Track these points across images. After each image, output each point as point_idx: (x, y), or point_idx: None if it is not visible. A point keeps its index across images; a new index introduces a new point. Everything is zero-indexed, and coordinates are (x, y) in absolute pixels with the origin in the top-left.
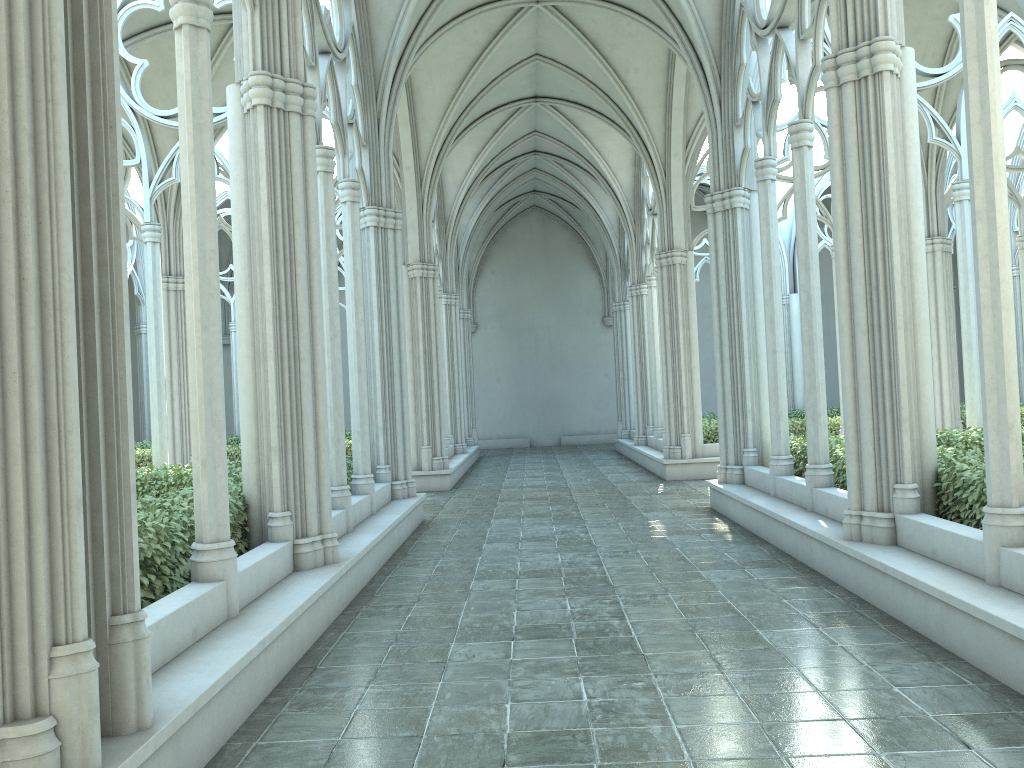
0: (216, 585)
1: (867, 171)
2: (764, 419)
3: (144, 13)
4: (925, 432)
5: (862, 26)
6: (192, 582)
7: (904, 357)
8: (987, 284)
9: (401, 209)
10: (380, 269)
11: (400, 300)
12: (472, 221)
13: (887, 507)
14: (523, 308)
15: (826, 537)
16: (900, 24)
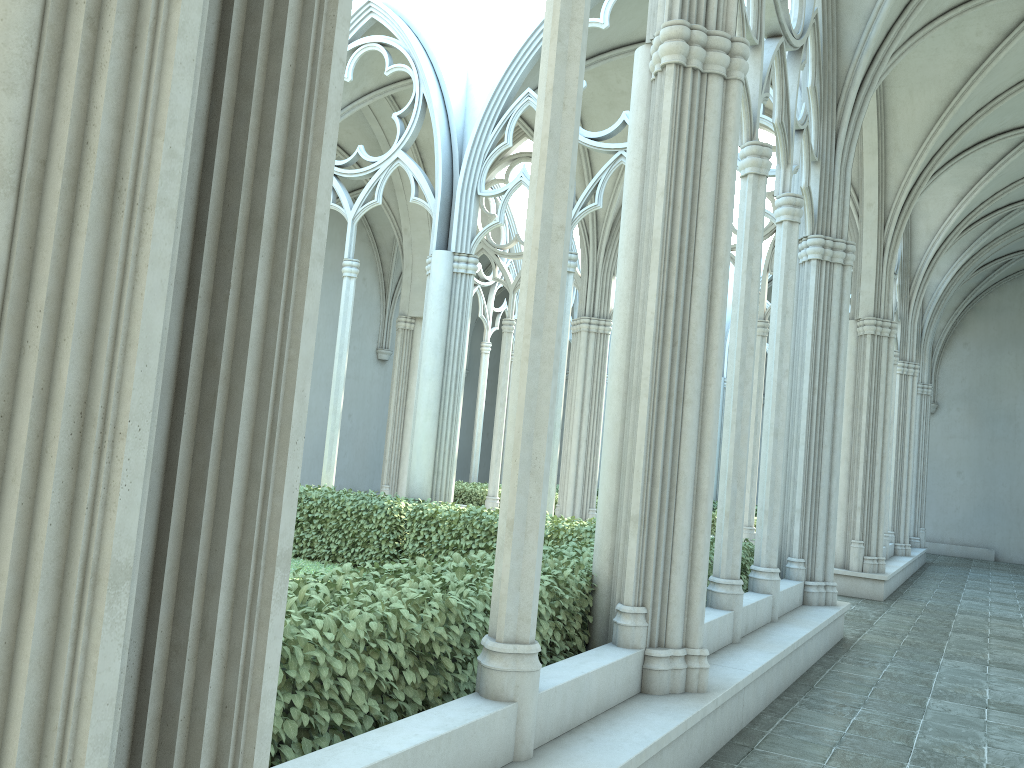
0: (498, 709)
1: None
2: None
3: (591, 38)
4: None
5: None
6: (473, 693)
7: None
8: None
9: (856, 254)
10: (819, 312)
11: (841, 353)
12: (945, 280)
13: None
14: (1002, 390)
15: None
16: None
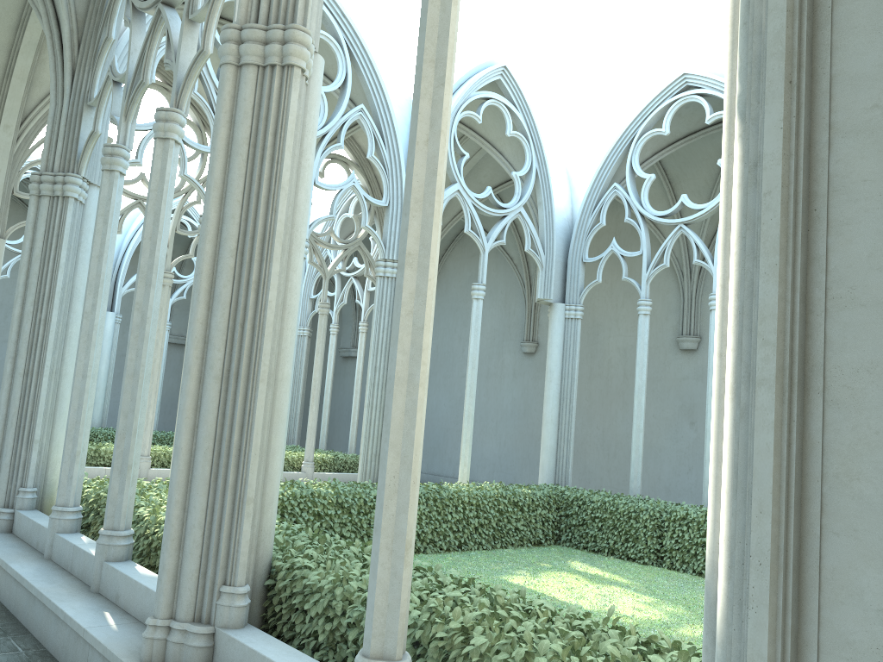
0: None
1: (256, 178)
2: (55, 452)
3: None
4: (267, 514)
5: (278, 8)
6: None
7: (262, 419)
8: (407, 350)
9: None
10: None
11: None
12: None
13: (207, 616)
14: None
15: (115, 654)
16: (318, 25)
